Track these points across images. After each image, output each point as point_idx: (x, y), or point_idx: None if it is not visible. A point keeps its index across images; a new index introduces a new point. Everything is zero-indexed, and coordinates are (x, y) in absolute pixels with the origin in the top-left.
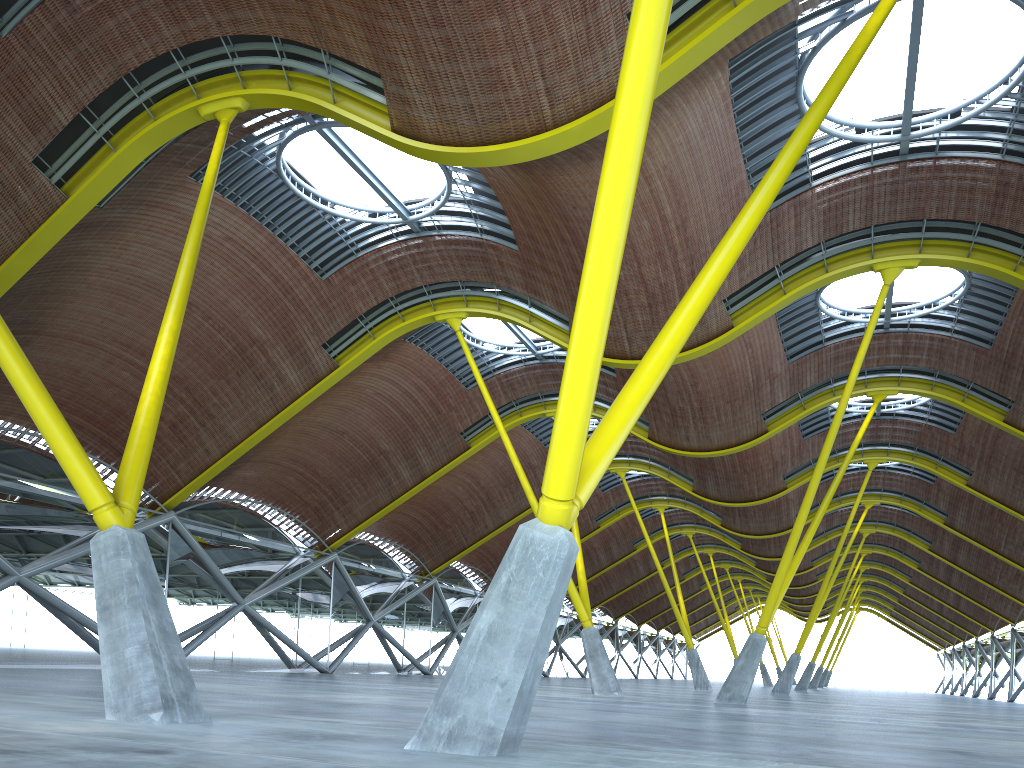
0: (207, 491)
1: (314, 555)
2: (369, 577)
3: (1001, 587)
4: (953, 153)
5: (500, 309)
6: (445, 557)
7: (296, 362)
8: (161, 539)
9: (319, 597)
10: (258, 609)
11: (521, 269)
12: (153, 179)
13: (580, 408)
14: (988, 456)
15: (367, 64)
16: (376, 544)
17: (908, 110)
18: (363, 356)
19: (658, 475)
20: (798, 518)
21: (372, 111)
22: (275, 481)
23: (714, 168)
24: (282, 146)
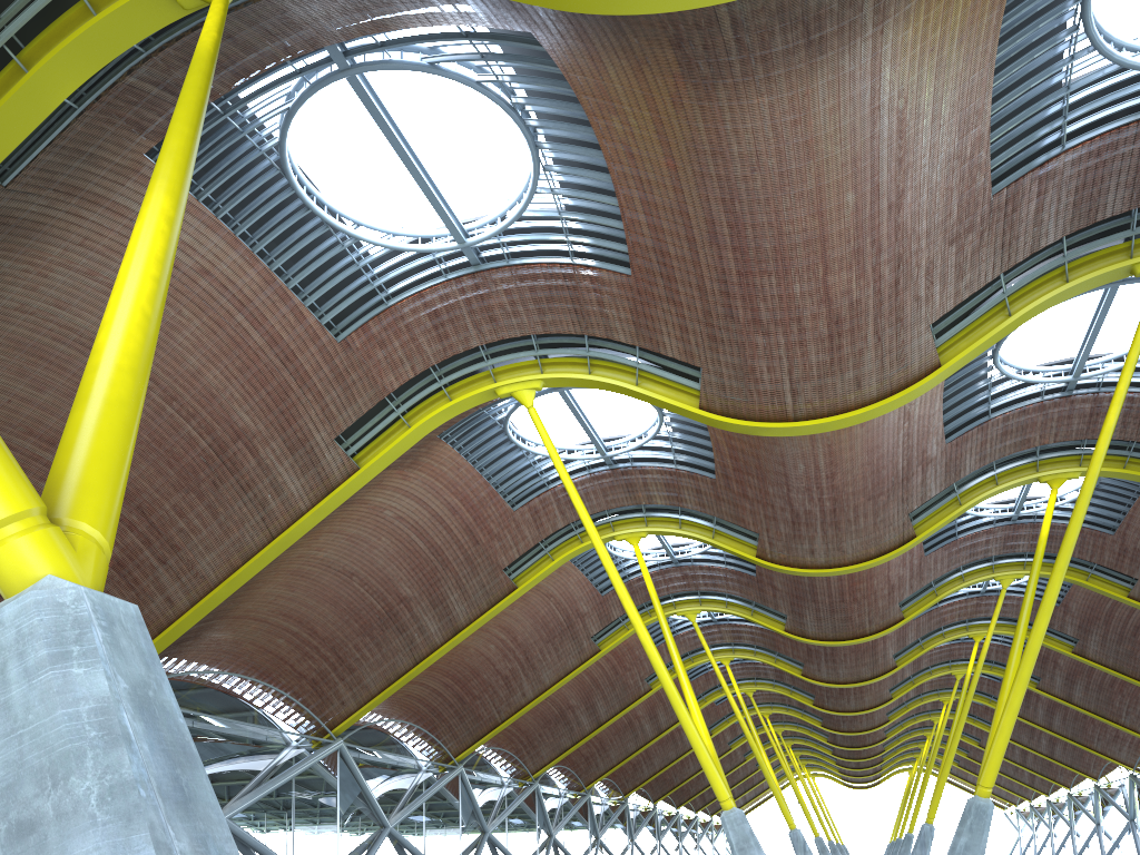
0: (166, 662)
1: (311, 744)
2: (379, 770)
3: (1128, 725)
4: None
5: (591, 372)
6: (473, 737)
7: (299, 464)
8: None
9: (322, 800)
10: (241, 823)
11: (632, 304)
12: (91, 147)
13: None
14: None
15: None
16: (389, 725)
17: None
18: (394, 452)
19: (739, 614)
20: (1035, 629)
21: None
22: (259, 645)
23: (955, 106)
24: (291, 112)
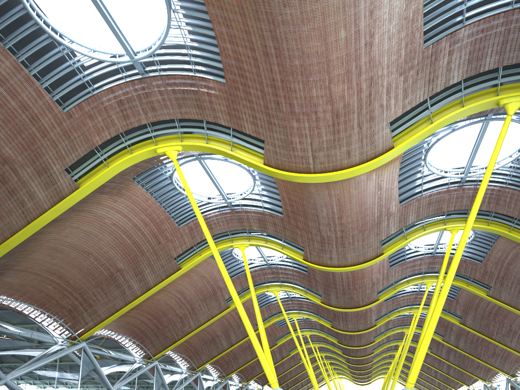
0: None
1: (68, 344)
2: (111, 360)
3: (484, 360)
4: None
5: (208, 143)
6: (163, 347)
7: (43, 182)
8: None
9: (70, 373)
10: (18, 383)
11: (227, 101)
12: None
13: None
14: (502, 276)
15: None
16: (115, 337)
17: None
18: (99, 180)
19: (299, 293)
20: (440, 298)
21: None
22: (36, 288)
23: None
24: None
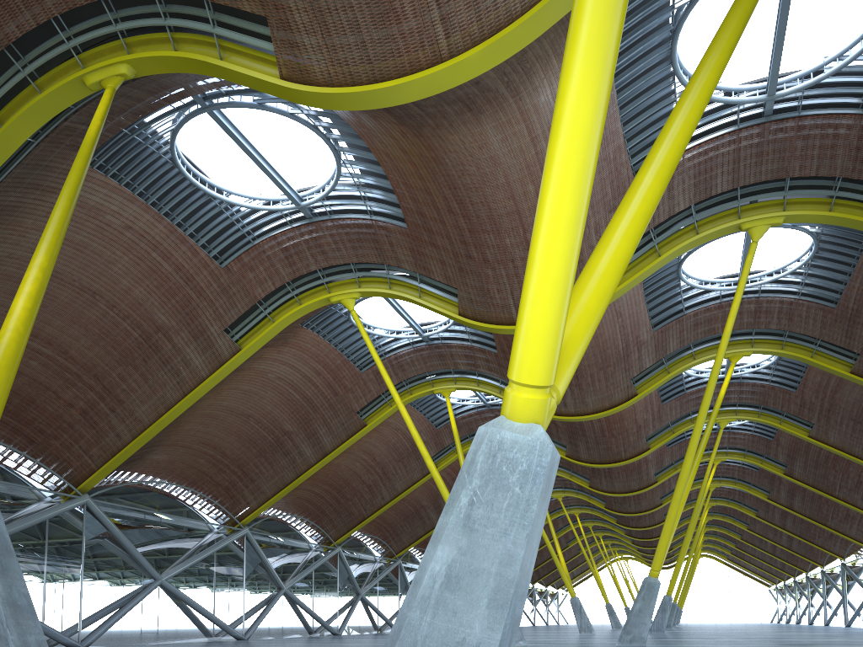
0: (122, 475)
1: (227, 531)
2: (279, 549)
3: (833, 527)
4: (815, 111)
5: (391, 288)
6: (347, 527)
7: (200, 347)
8: (76, 521)
9: (233, 569)
10: (175, 583)
11: (410, 246)
12: (46, 162)
13: (566, 246)
14: (827, 409)
15: (252, 7)
16: (284, 518)
17: (776, 67)
18: (264, 339)
19: None
20: (684, 465)
21: (260, 63)
22: (187, 464)
23: None
24: (175, 131)
